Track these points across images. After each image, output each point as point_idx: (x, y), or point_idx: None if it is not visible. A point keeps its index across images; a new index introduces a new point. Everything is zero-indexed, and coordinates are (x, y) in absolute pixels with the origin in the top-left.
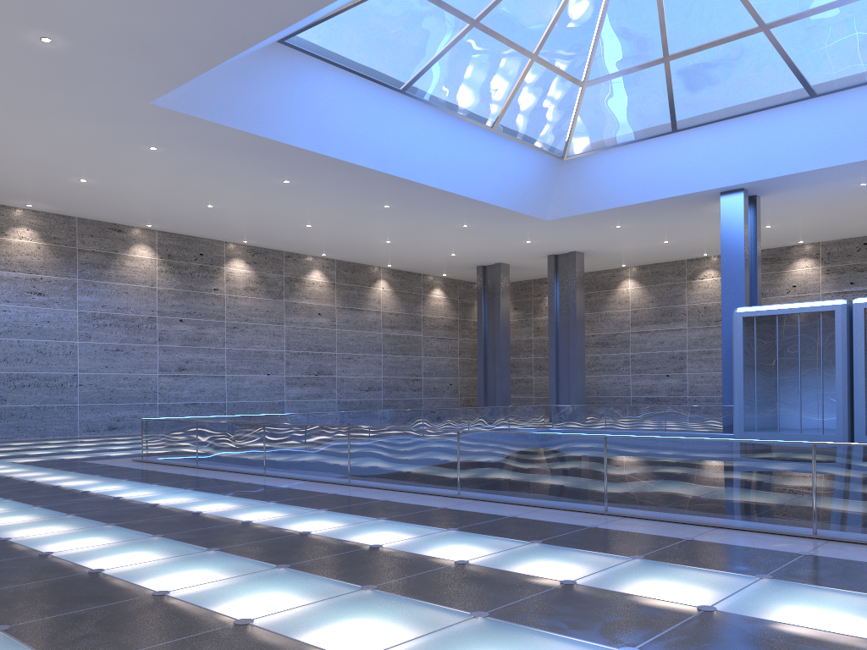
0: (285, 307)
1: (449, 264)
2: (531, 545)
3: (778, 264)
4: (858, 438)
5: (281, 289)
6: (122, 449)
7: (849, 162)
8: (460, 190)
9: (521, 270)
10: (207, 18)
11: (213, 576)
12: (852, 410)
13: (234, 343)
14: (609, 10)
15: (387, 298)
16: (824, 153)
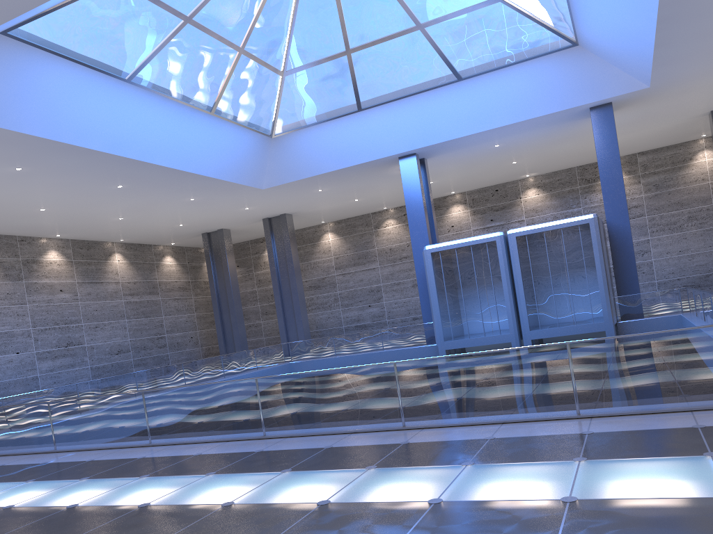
0: (26, 288)
1: (177, 234)
2: (370, 471)
3: (439, 210)
4: (525, 334)
5: (19, 271)
6: None
7: (489, 129)
8: (188, 168)
9: (240, 233)
10: None
11: None
12: (517, 314)
13: None
14: (298, 11)
15: (124, 269)
16: (471, 123)
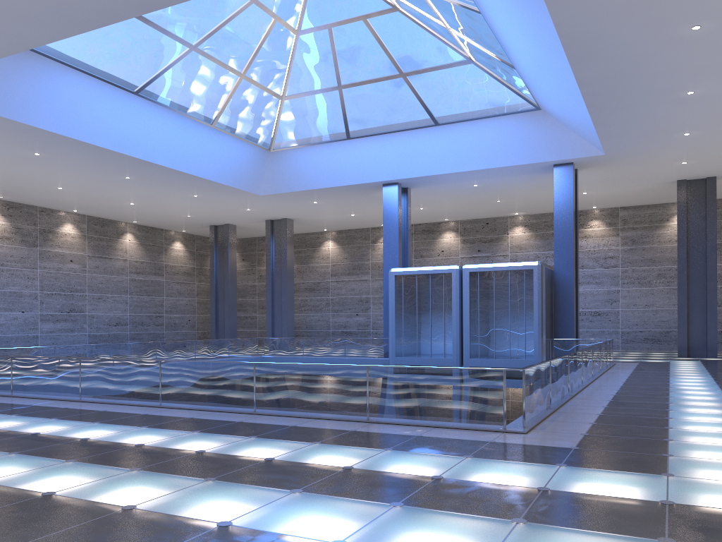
0: (39, 254)
1: (186, 223)
2: (191, 433)
3: (432, 234)
4: (465, 360)
5: (35, 238)
6: None
7: (462, 171)
8: (188, 170)
9: (247, 230)
10: None
11: None
12: (462, 341)
13: None
14: (298, 48)
15: (133, 248)
16: (446, 163)
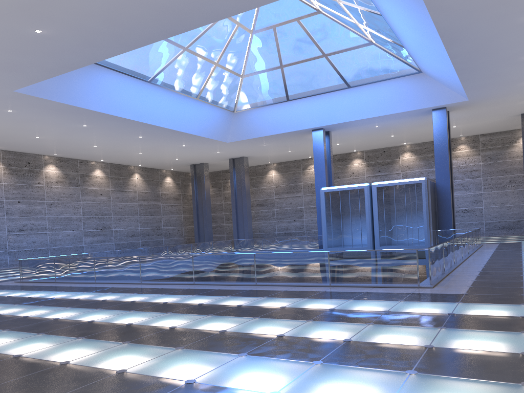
0: (81, 191)
1: (174, 164)
2: (226, 297)
3: (345, 161)
4: (377, 248)
5: (78, 181)
6: (0, 277)
7: (368, 118)
8: (181, 129)
9: (215, 166)
10: (54, 58)
11: (107, 315)
12: (374, 235)
13: (51, 213)
14: (252, 42)
15: (140, 183)
16: (356, 113)
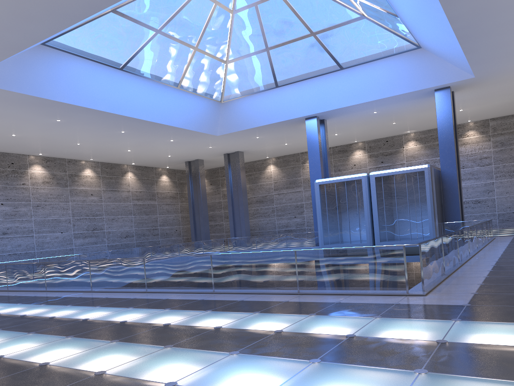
0: (70, 192)
1: (168, 161)
2: (163, 310)
3: (346, 153)
4: (377, 244)
5: (66, 181)
6: None
7: (364, 102)
8: (163, 122)
9: (211, 162)
10: None
11: None
12: (373, 230)
13: (38, 215)
14: (234, 23)
15: (133, 182)
16: (351, 97)
